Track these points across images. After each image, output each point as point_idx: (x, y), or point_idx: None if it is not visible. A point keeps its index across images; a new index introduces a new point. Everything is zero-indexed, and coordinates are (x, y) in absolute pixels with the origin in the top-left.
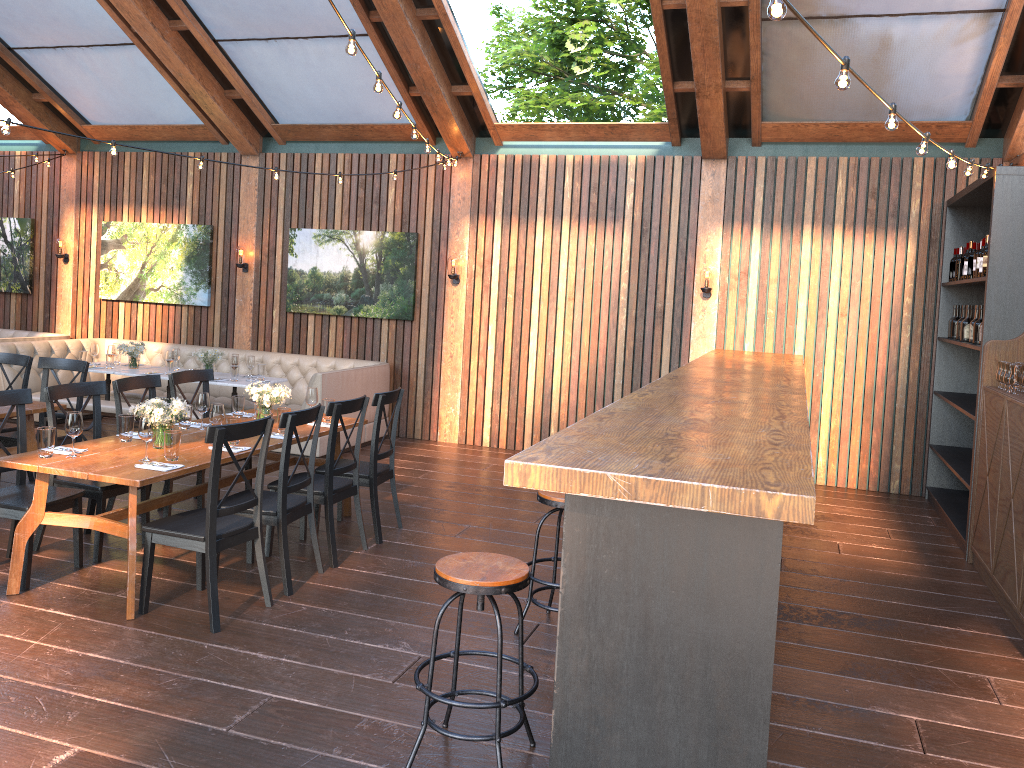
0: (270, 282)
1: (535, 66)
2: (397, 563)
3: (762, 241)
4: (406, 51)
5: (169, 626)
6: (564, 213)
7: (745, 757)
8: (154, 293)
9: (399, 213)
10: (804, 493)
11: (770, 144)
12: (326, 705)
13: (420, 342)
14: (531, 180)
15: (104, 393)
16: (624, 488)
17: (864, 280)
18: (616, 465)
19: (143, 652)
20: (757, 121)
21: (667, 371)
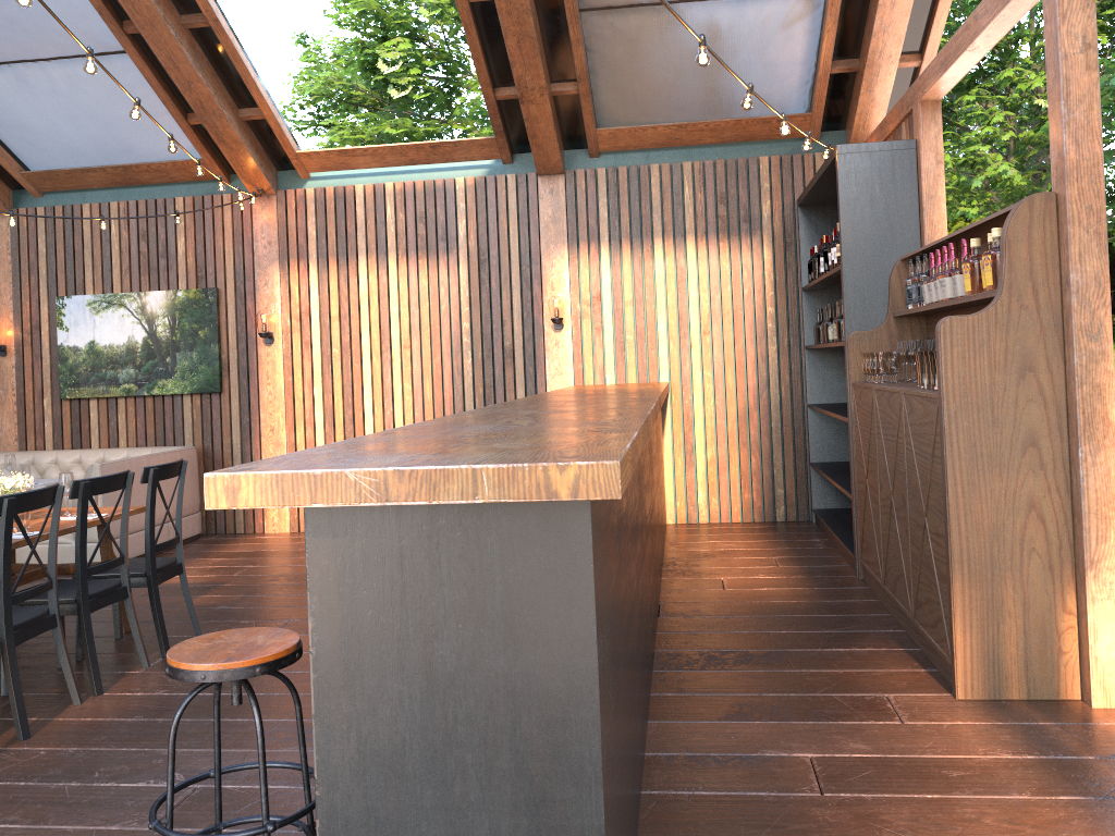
0: (37, 365)
1: (350, 97)
2: None
3: (612, 260)
4: (174, 67)
5: None
6: (389, 249)
7: (577, 835)
8: None
9: (193, 266)
10: (606, 459)
11: (609, 154)
12: None
13: (233, 417)
14: (347, 215)
15: None
16: (370, 488)
17: (723, 293)
18: (365, 463)
19: None
20: (591, 128)
21: None
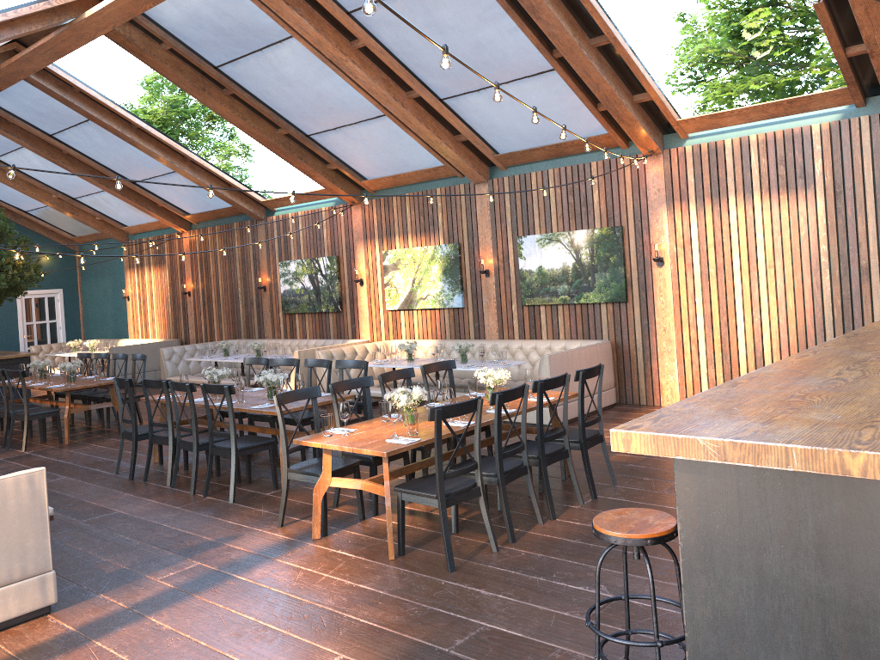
0: (507, 282)
1: (721, 58)
2: None
3: None
4: (586, 76)
5: (418, 566)
6: (754, 188)
7: None
8: (423, 301)
9: (604, 211)
10: None
11: None
12: (528, 636)
13: (635, 320)
14: (718, 164)
15: (372, 385)
16: (713, 451)
17: None
18: (711, 429)
19: (397, 585)
20: None
21: None
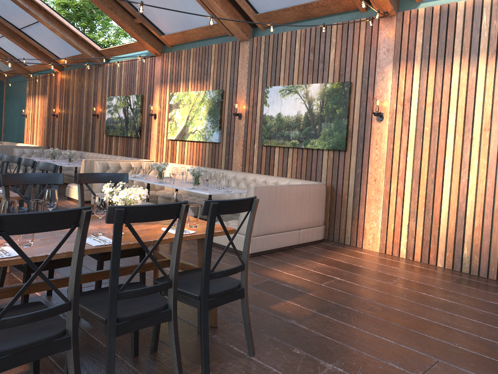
0: (253, 125)
1: None
2: None
3: None
4: None
5: None
6: (481, 50)
7: None
8: (192, 135)
9: (337, 68)
10: None
11: None
12: None
13: (351, 168)
14: (448, 25)
15: None
16: None
17: None
18: None
19: None
20: None
21: None
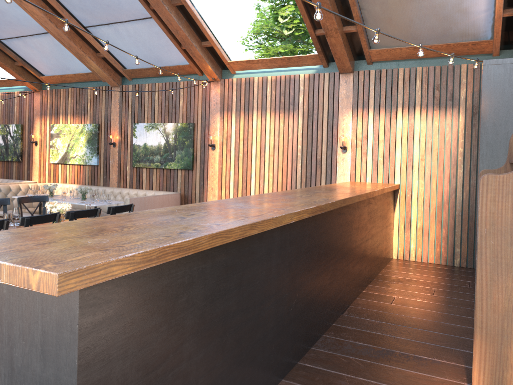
0: (125, 152)
1: (274, 34)
2: None
3: (374, 118)
4: (169, 23)
5: None
6: (267, 108)
7: None
8: (73, 159)
9: (185, 112)
10: (59, 270)
11: (377, 62)
12: None
13: (196, 181)
14: (250, 91)
15: None
16: None
17: (434, 138)
18: None
19: None
20: (366, 49)
21: None
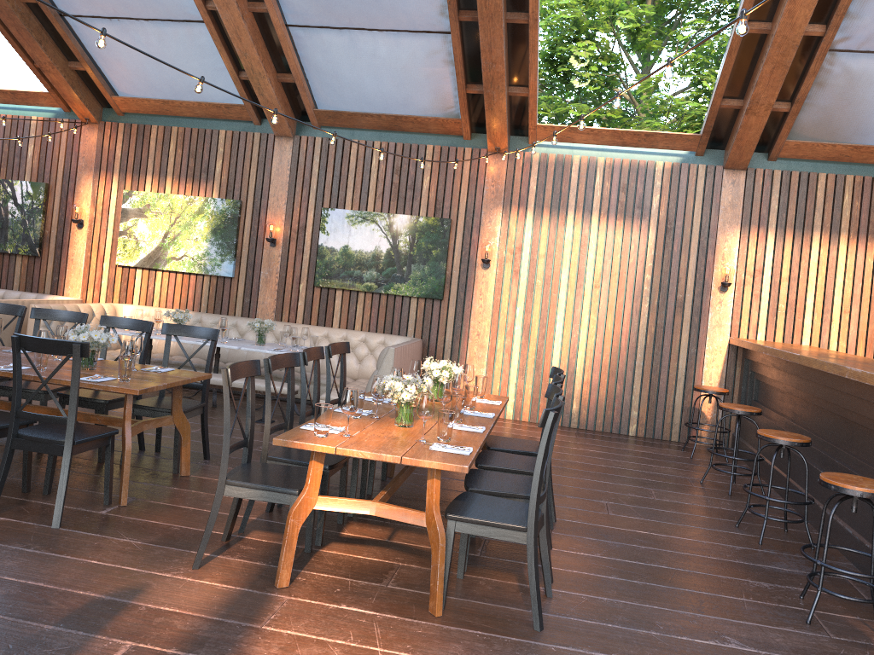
0: (298, 257)
1: None
2: (598, 544)
3: (776, 244)
4: (488, 50)
5: (486, 624)
6: (594, 209)
7: None
8: (176, 262)
9: (433, 200)
10: None
11: (784, 160)
12: None
13: (448, 320)
14: (563, 177)
15: (298, 365)
16: None
17: (865, 282)
18: None
19: None
20: (783, 139)
21: (685, 355)
